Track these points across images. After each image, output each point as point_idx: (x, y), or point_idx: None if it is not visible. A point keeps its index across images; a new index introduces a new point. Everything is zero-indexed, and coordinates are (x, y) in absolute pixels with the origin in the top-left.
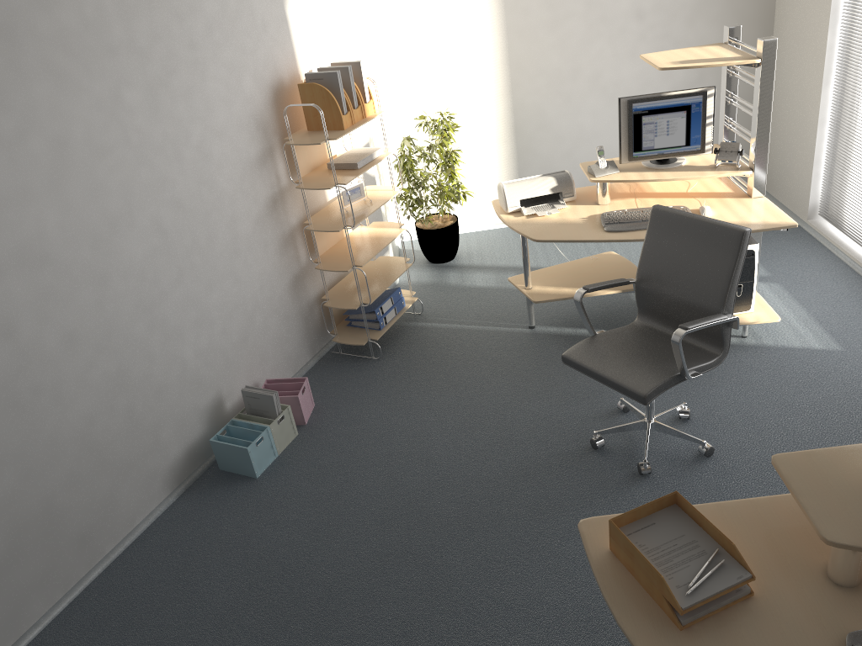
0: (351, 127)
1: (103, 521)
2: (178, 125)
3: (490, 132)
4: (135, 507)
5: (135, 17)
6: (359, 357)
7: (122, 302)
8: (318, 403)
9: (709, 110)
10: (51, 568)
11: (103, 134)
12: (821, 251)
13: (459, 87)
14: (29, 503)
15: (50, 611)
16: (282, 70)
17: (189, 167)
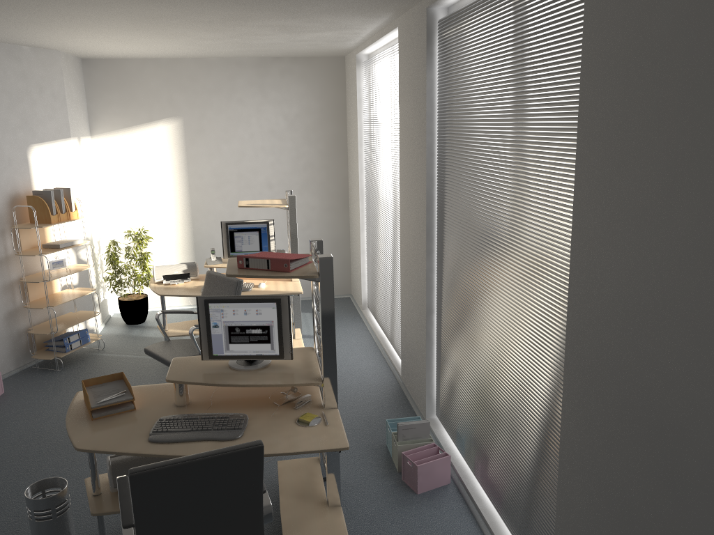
0: (57, 222)
1: None
2: None
3: (178, 246)
4: None
5: None
6: (48, 369)
7: None
8: (7, 391)
9: (271, 232)
10: None
11: None
12: (361, 325)
13: (158, 217)
14: None
15: None
16: (19, 187)
17: None
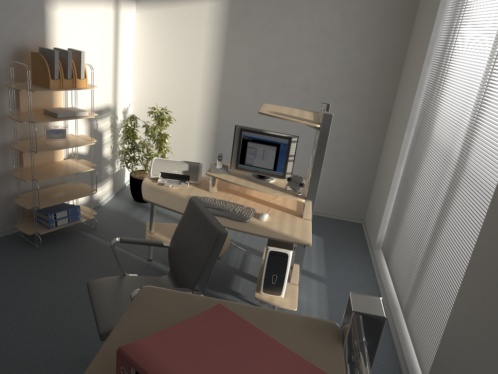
0: (56, 89)
1: None
2: None
3: (200, 132)
4: None
5: None
6: (29, 242)
7: None
8: None
9: (292, 151)
10: None
11: None
12: (369, 272)
13: (187, 99)
14: None
15: None
16: (29, 41)
17: None
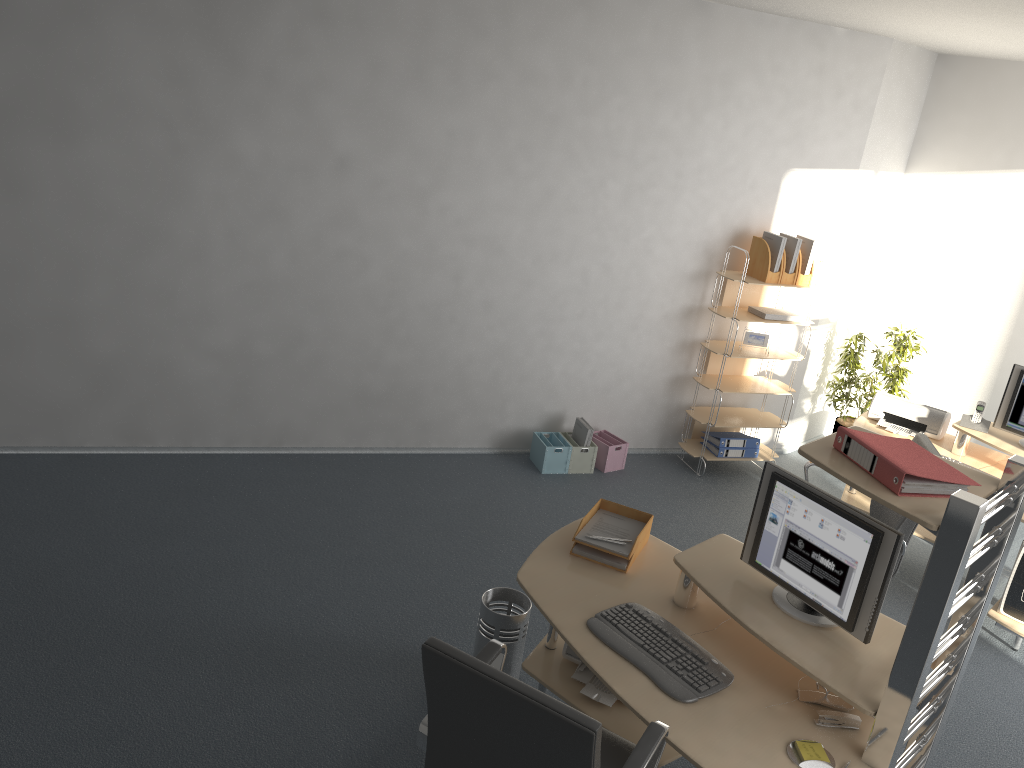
0: (772, 283)
1: (440, 425)
2: (637, 219)
3: (966, 378)
4: (463, 435)
5: (644, 141)
6: (689, 467)
7: (532, 305)
8: (627, 469)
9: None
10: (398, 425)
11: (580, 200)
12: None
13: (954, 322)
14: (409, 378)
15: (382, 448)
16: (753, 223)
17: (630, 250)
